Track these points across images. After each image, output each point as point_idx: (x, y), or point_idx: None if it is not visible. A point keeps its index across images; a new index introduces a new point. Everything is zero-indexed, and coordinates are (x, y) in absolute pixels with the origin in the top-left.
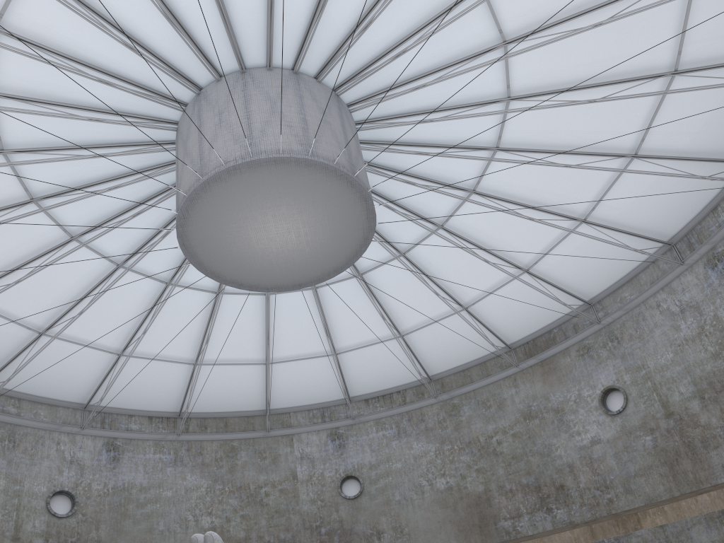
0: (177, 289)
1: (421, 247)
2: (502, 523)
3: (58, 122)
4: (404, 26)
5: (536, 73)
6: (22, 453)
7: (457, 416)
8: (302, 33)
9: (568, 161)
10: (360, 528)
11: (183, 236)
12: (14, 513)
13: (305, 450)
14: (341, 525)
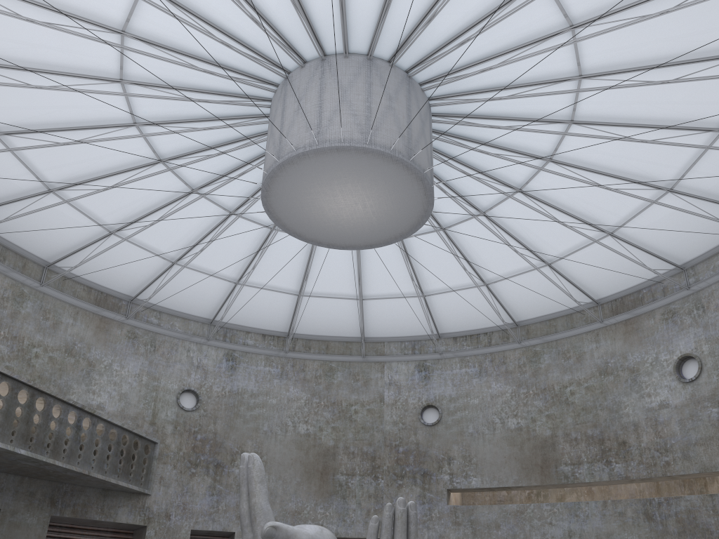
0: (280, 233)
1: (501, 207)
2: (562, 467)
3: (176, 101)
4: (469, 15)
5: (608, 53)
6: (160, 356)
7: (537, 363)
8: (374, 24)
9: (650, 133)
10: (434, 452)
11: (267, 204)
12: (152, 403)
13: (393, 377)
14: (417, 447)
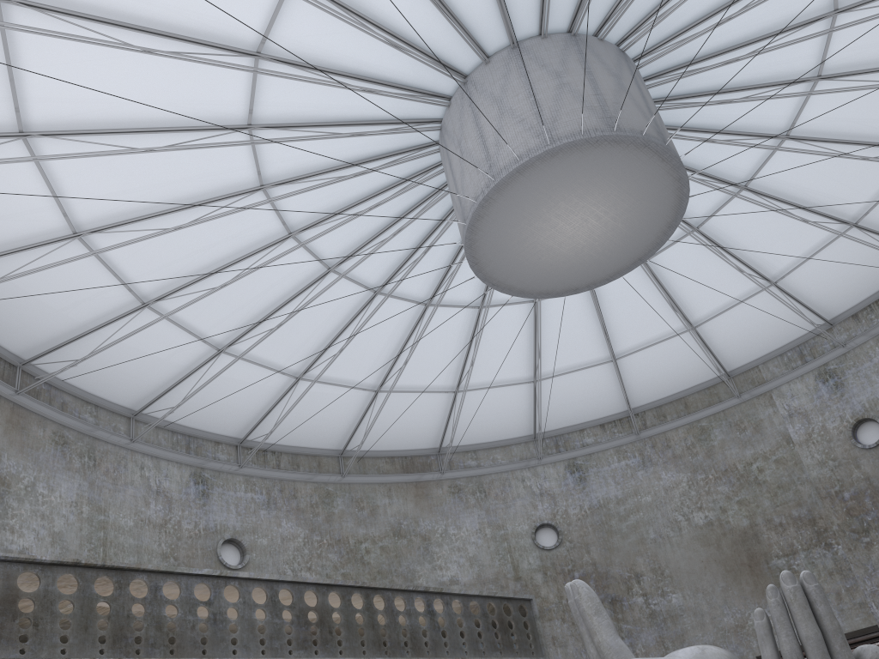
0: (547, 301)
1: (808, 114)
2: None
3: (352, 223)
4: None
5: None
6: (495, 499)
7: None
8: (496, 5)
9: None
10: None
11: (487, 278)
12: (508, 556)
13: (791, 405)
14: (870, 483)
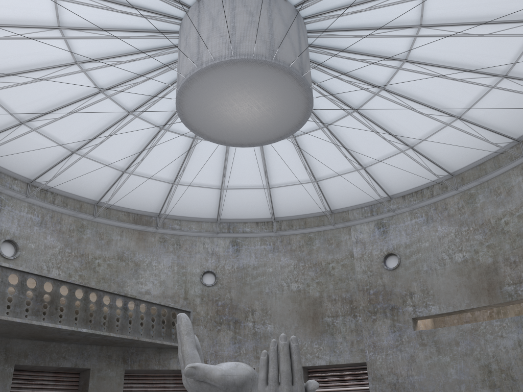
0: None
1: (397, 79)
2: (506, 288)
3: (118, 66)
4: None
5: None
6: (185, 251)
7: (473, 204)
8: None
9: None
10: (398, 290)
11: (188, 125)
12: (183, 285)
13: (358, 237)
14: (384, 288)
